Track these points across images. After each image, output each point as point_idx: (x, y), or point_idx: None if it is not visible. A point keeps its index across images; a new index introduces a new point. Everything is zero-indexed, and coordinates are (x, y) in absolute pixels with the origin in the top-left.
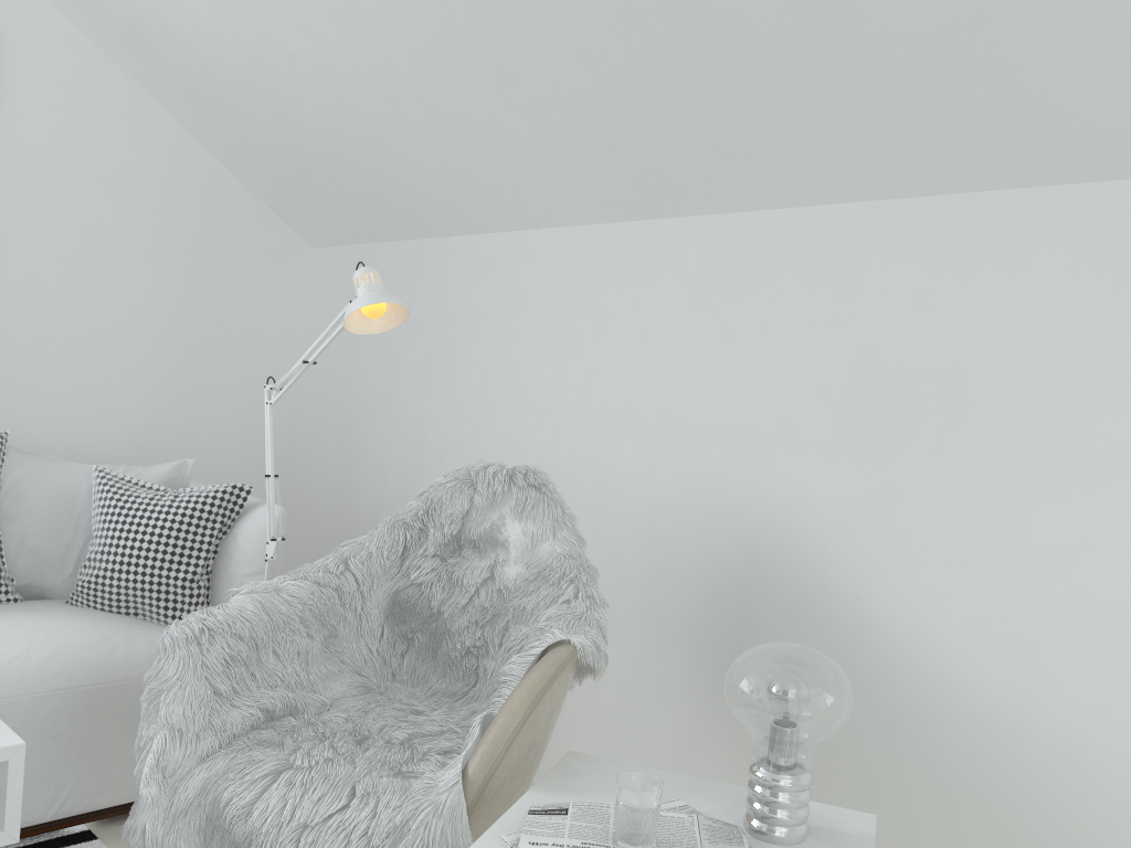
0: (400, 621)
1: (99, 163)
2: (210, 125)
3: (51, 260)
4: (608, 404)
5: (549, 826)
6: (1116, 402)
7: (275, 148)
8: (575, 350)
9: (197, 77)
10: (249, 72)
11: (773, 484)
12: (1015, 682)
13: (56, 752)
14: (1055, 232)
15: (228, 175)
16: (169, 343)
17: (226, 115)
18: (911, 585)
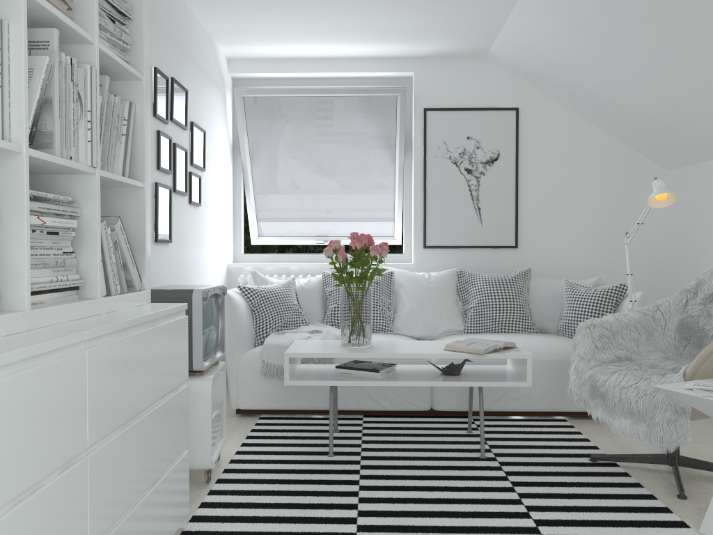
0: (684, 332)
1: (562, 152)
2: (609, 124)
3: (545, 197)
4: None
5: (705, 381)
6: None
7: (639, 128)
8: None
9: (599, 106)
10: (619, 99)
11: None
12: None
13: (550, 384)
14: None
15: (621, 144)
16: (598, 227)
17: (614, 119)
18: None
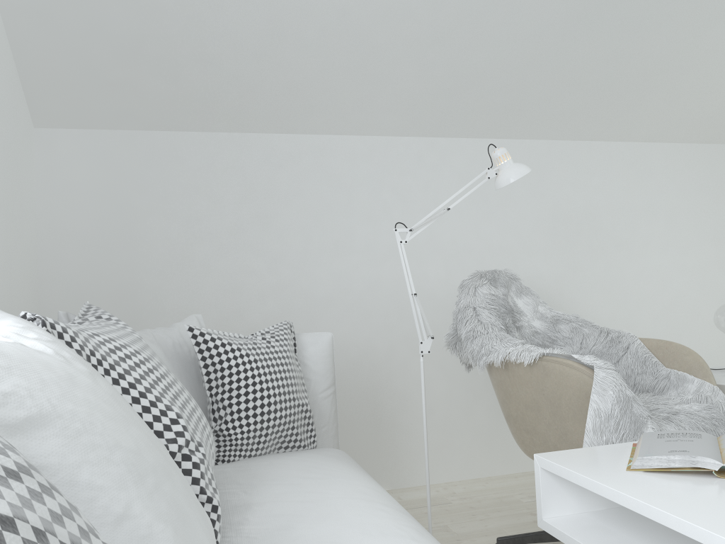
0: None
1: None
2: None
3: None
4: (415, 243)
5: None
6: (642, 221)
7: (126, 33)
8: (385, 212)
9: None
10: None
11: (522, 272)
12: (628, 330)
13: None
14: (616, 159)
15: (7, 41)
16: None
17: None
18: (588, 304)
